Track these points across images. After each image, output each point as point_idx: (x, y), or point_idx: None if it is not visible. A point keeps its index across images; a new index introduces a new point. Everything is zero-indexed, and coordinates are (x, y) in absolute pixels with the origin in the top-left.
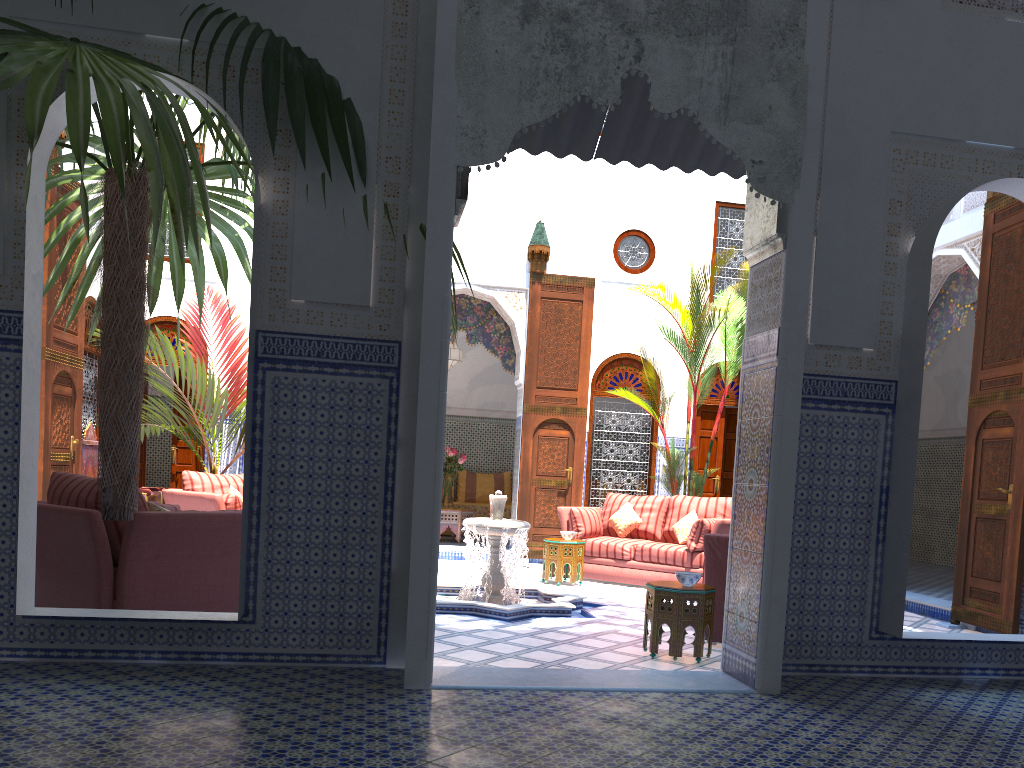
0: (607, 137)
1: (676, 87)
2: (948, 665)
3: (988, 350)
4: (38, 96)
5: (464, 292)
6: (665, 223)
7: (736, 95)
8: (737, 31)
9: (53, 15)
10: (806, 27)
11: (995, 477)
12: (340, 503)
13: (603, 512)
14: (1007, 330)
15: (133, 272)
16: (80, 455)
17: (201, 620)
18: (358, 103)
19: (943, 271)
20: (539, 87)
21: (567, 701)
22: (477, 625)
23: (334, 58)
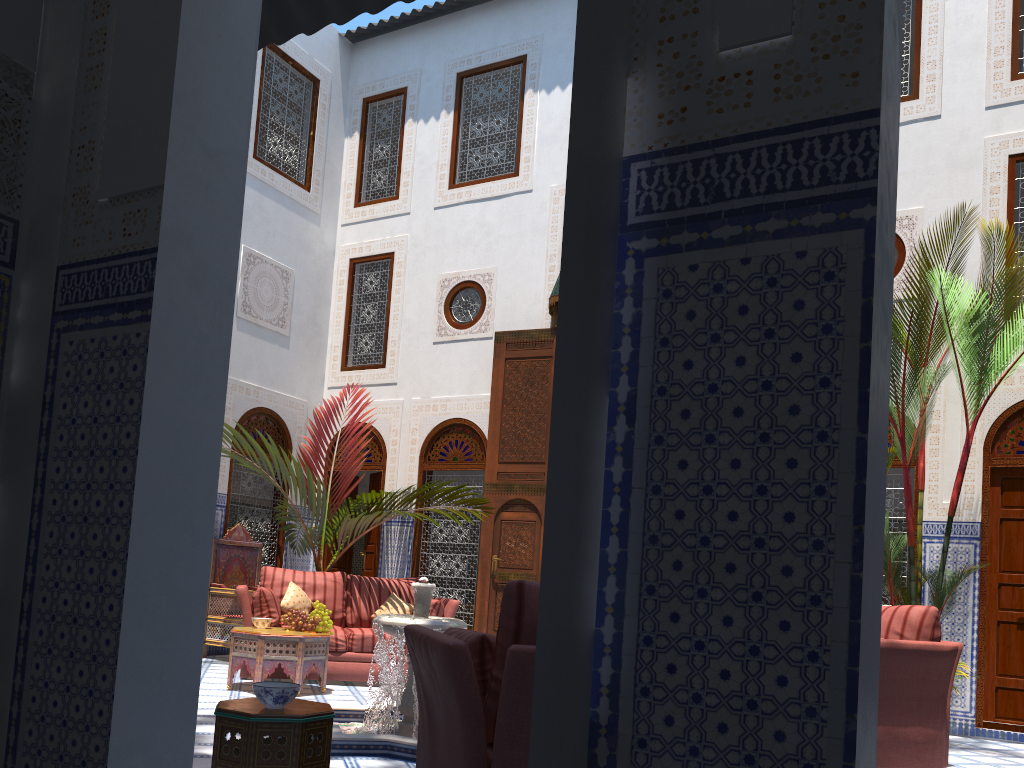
0: None
1: None
2: None
3: None
4: None
5: None
6: (920, 208)
7: None
8: None
9: None
10: None
11: None
12: None
13: None
14: None
15: None
16: None
17: None
18: None
19: None
20: None
21: None
22: None
23: None
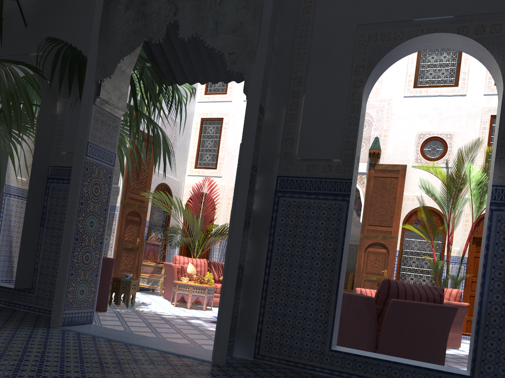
0: None
1: (192, 23)
2: None
3: None
4: None
5: None
6: (455, 131)
7: (221, 20)
8: None
9: (5, 53)
10: None
11: None
12: None
13: None
14: None
15: None
16: (142, 246)
17: (17, 289)
18: None
19: None
20: (130, 38)
21: (95, 342)
22: None
23: (87, 48)
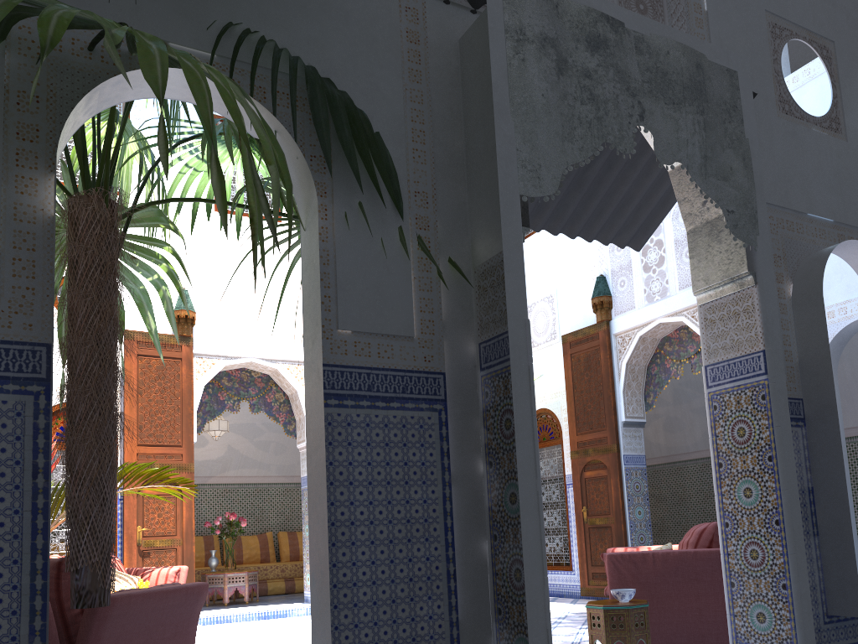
0: None
1: (670, 144)
2: None
3: None
4: (156, 59)
5: (246, 366)
6: None
7: (710, 156)
8: (703, 105)
9: None
10: (742, 109)
11: None
12: (403, 550)
13: None
14: None
15: (109, 308)
16: None
17: None
18: (386, 138)
19: (658, 335)
20: (576, 131)
21: None
22: None
23: (361, 93)
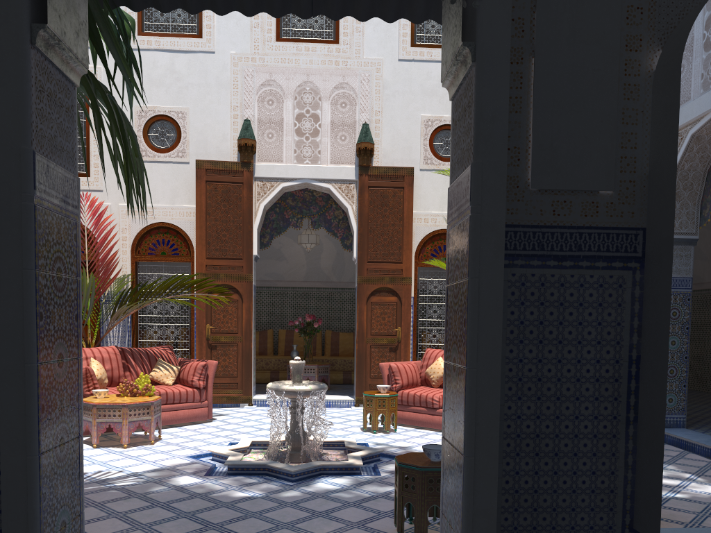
0: None
1: None
2: None
3: None
4: None
5: (307, 186)
6: None
7: None
8: None
9: None
10: None
11: None
12: None
13: (421, 365)
14: None
15: None
16: None
17: None
18: None
19: None
20: None
21: None
22: (253, 491)
23: None
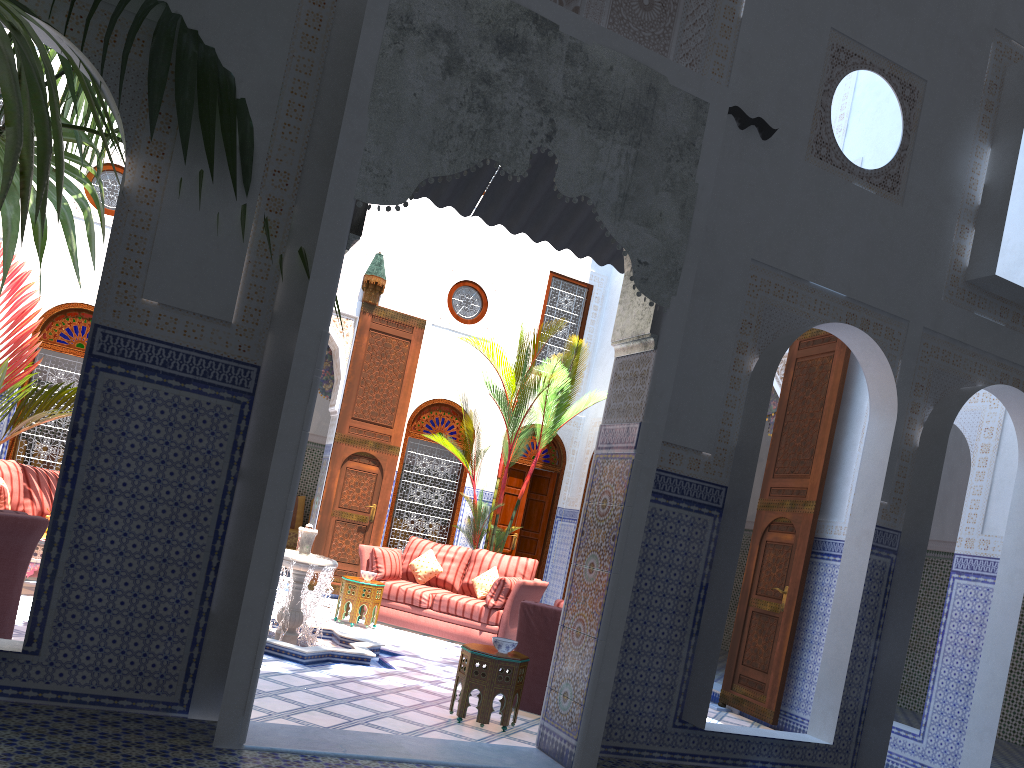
0: (489, 198)
1: (580, 174)
2: (736, 756)
3: (780, 461)
4: None
5: None
6: (501, 281)
7: (633, 195)
8: (642, 136)
9: None
10: (701, 149)
11: (773, 577)
12: (163, 530)
13: (404, 555)
14: (799, 447)
15: None
16: None
17: None
18: (253, 106)
19: None
20: (451, 141)
21: None
22: (274, 667)
23: (234, 52)
